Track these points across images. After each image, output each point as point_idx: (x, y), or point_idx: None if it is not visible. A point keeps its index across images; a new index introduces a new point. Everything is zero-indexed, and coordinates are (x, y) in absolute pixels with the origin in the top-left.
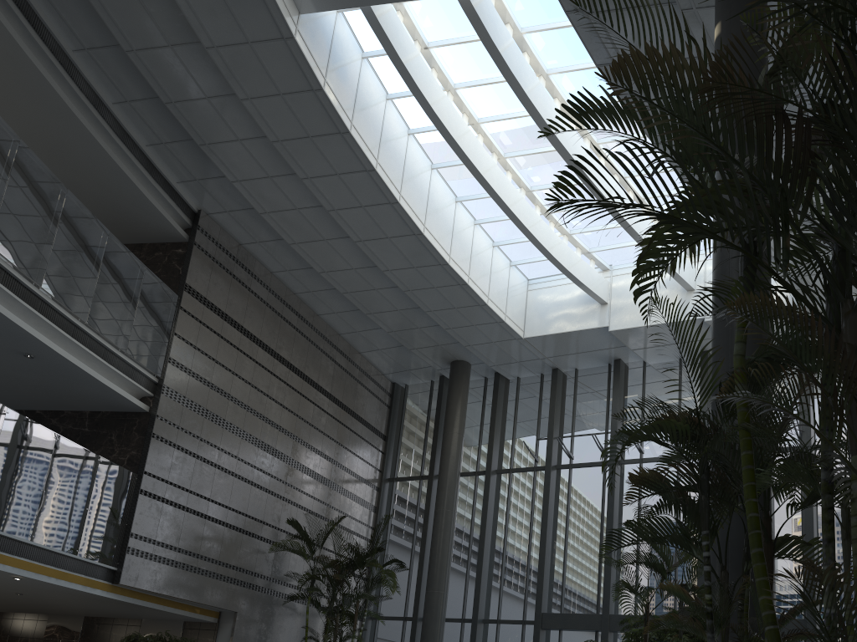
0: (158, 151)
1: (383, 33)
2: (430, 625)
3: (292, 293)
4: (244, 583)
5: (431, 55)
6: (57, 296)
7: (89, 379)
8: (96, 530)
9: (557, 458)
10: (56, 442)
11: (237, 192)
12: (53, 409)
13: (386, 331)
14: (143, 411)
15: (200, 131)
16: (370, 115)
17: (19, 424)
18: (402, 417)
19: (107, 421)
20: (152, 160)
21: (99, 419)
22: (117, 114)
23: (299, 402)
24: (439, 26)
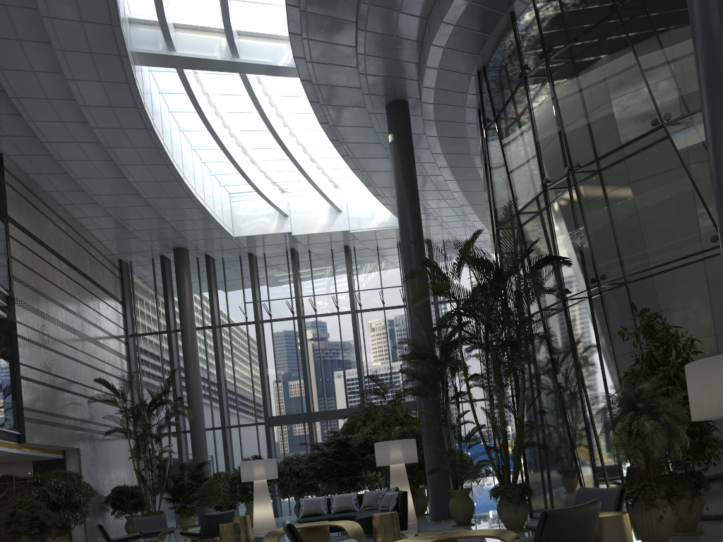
0: None
1: (185, 78)
2: (198, 435)
3: (59, 205)
4: (79, 428)
5: (198, 76)
6: None
7: None
8: (8, 409)
9: (261, 315)
10: None
11: (40, 145)
12: None
13: (130, 230)
14: (2, 318)
15: (32, 114)
16: (157, 110)
17: None
18: (133, 287)
19: None
20: None
21: None
22: None
23: (78, 290)
24: None
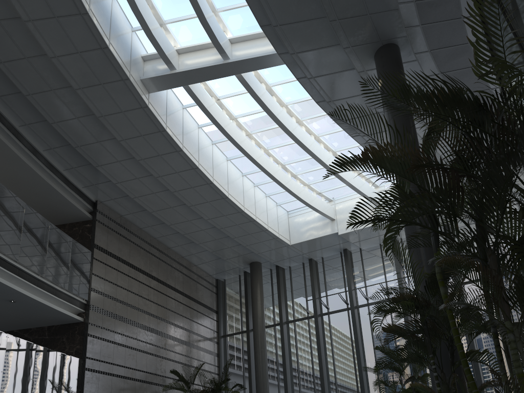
0: (71, 172)
1: (196, 97)
2: None
3: (153, 238)
4: None
5: (221, 103)
6: (27, 265)
7: (48, 308)
8: None
9: (320, 309)
10: (36, 349)
11: (118, 188)
12: (24, 328)
13: (210, 251)
14: (80, 321)
15: (95, 159)
16: (191, 138)
17: (15, 342)
18: (225, 298)
19: (59, 330)
20: (67, 177)
21: (53, 330)
22: (46, 155)
23: (166, 300)
24: (224, 87)
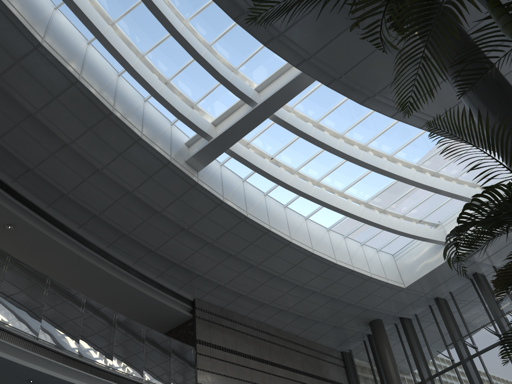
0: (162, 278)
1: (243, 158)
2: None
3: (260, 323)
4: None
5: (276, 160)
6: (122, 369)
7: None
8: None
9: (466, 352)
10: None
11: (208, 280)
12: None
13: (321, 321)
14: None
15: (176, 256)
16: (257, 205)
17: None
18: (355, 370)
19: None
20: (161, 283)
21: None
22: (136, 268)
23: (285, 383)
24: (273, 144)
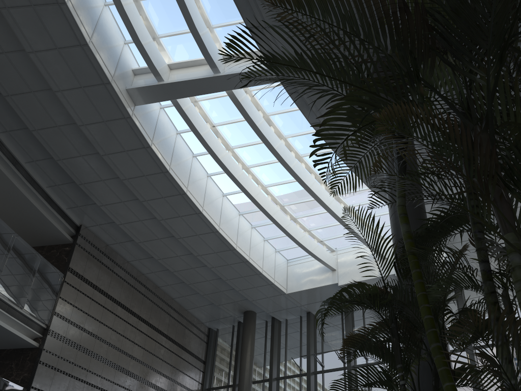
0: (54, 190)
1: (186, 115)
2: None
3: (141, 274)
4: None
5: (217, 130)
6: None
7: None
8: None
9: (314, 367)
10: None
11: (103, 213)
12: None
13: (201, 294)
14: (35, 347)
15: (78, 176)
16: (182, 164)
17: None
18: (215, 349)
19: (10, 355)
20: (50, 195)
21: (4, 354)
22: (28, 168)
23: (145, 340)
24: (220, 114)
